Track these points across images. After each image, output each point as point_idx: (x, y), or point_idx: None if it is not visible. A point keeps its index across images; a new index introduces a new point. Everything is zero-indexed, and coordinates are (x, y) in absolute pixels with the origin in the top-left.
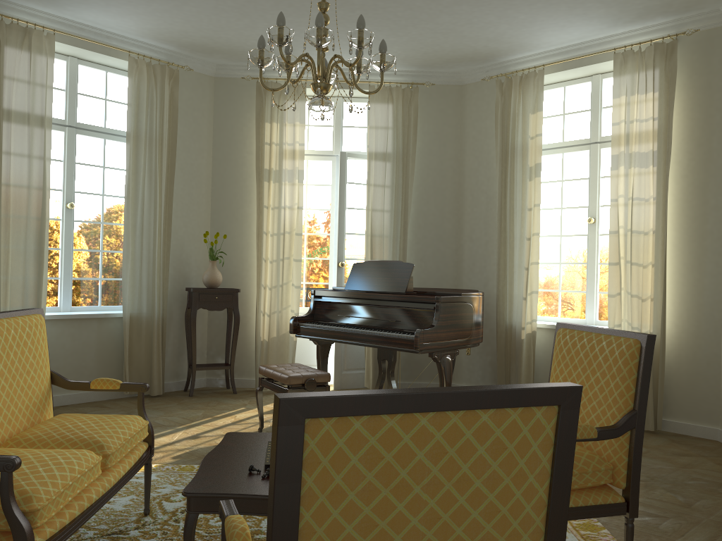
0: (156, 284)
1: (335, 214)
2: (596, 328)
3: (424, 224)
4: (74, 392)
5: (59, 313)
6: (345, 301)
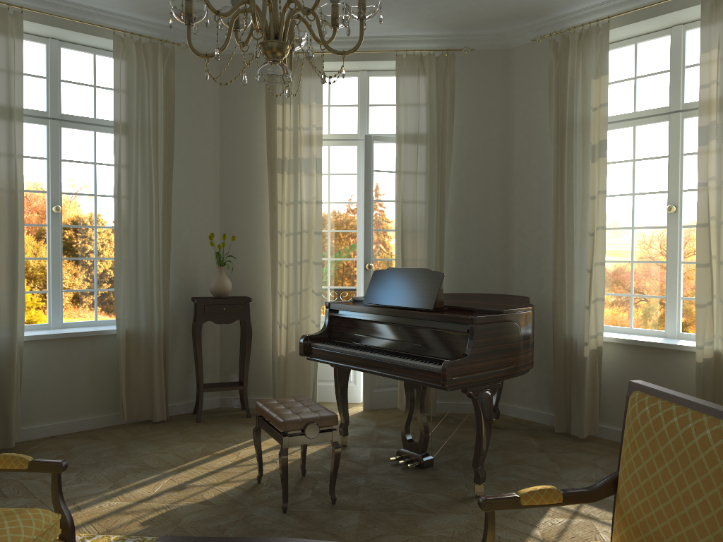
0: (154, 295)
1: (362, 207)
2: (693, 402)
3: (466, 217)
4: (65, 420)
5: (45, 332)
6: (363, 317)
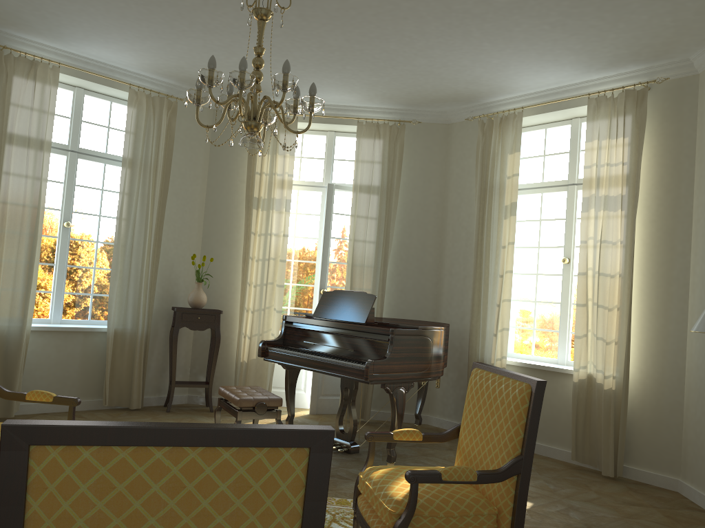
0: (141, 302)
1: (322, 243)
2: (500, 370)
3: (406, 256)
4: None
5: (47, 325)
6: (311, 328)
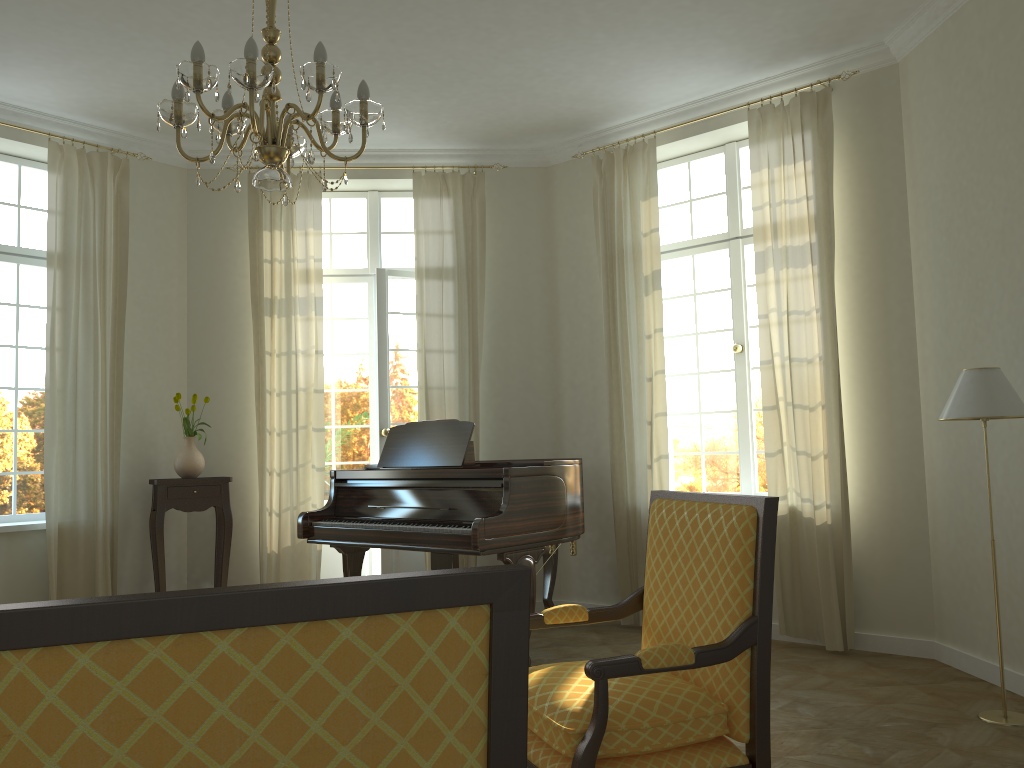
0: (99, 476)
1: (375, 360)
2: (700, 494)
3: (505, 367)
4: None
5: None
6: (378, 484)
